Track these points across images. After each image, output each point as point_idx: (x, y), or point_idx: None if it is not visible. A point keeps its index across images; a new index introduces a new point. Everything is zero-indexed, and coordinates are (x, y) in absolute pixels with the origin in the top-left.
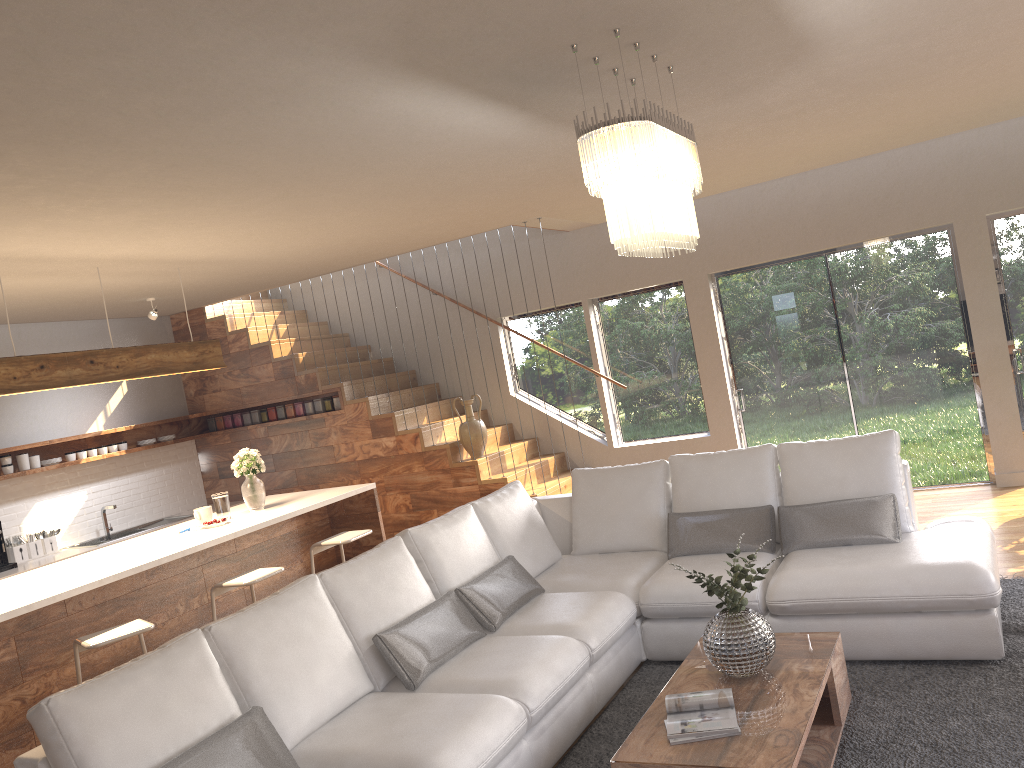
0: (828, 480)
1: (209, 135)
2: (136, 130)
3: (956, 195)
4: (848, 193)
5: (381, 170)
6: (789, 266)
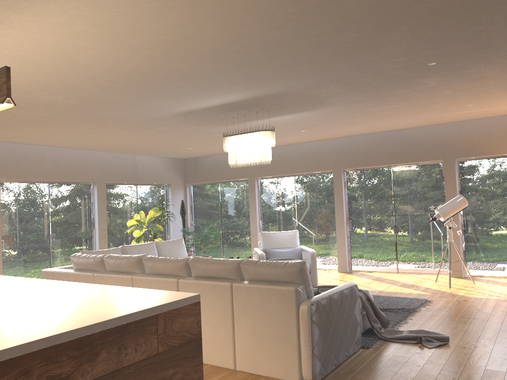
0: (174, 253)
1: (225, 78)
2: (243, 71)
3: (98, 172)
4: (65, 160)
5: (143, 98)
6: (34, 184)
